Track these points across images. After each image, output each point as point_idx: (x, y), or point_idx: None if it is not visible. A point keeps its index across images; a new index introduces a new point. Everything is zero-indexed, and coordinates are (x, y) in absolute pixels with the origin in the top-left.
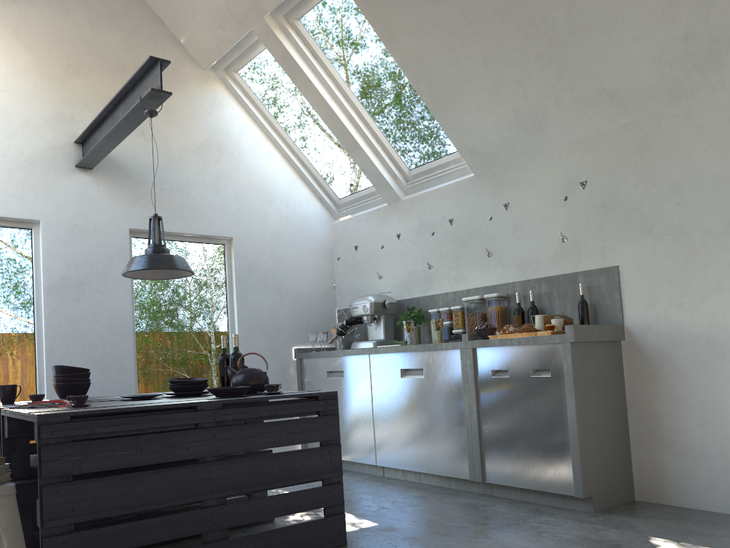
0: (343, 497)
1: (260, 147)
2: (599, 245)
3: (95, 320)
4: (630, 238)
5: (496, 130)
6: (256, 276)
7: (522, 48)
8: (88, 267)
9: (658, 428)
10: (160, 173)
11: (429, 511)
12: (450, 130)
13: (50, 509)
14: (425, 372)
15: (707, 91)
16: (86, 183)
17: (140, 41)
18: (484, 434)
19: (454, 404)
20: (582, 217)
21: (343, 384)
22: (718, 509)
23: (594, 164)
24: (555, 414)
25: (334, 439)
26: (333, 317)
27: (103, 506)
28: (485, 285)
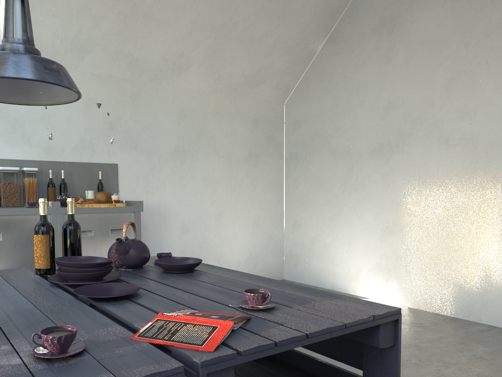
0: None
1: None
2: (107, 148)
3: None
4: (125, 149)
5: (52, 38)
6: None
7: (117, 1)
8: None
9: None
10: None
11: None
12: None
13: None
14: (4, 234)
15: (166, 83)
16: None
17: None
18: None
19: None
20: (97, 127)
21: None
22: None
23: (107, 95)
24: None
25: None
26: None
27: None
28: (11, 158)
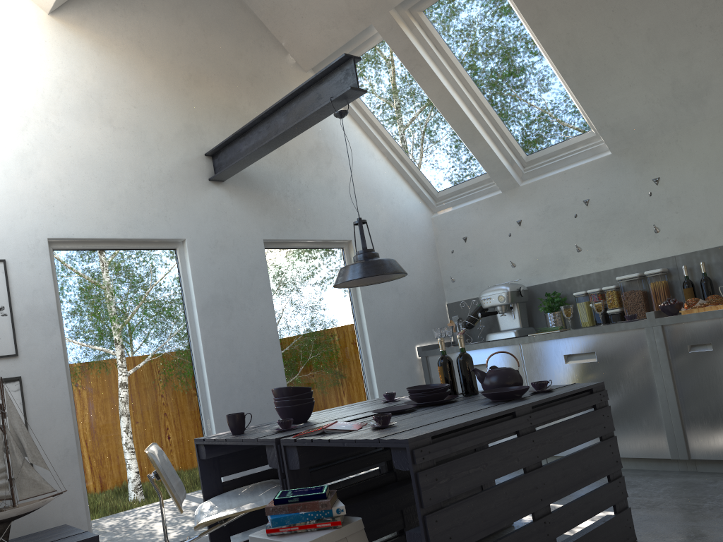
0: (626, 491)
1: (362, 146)
2: None
3: (246, 337)
4: None
5: (647, 106)
6: None
7: (696, 19)
8: (233, 283)
9: None
10: (282, 180)
11: (661, 495)
12: (593, 110)
13: (434, 541)
14: (597, 355)
15: None
16: (220, 197)
17: (247, 47)
18: (684, 411)
19: (641, 384)
20: None
21: None
22: None
23: None
24: None
25: (611, 431)
26: (444, 312)
27: (470, 530)
28: (638, 262)
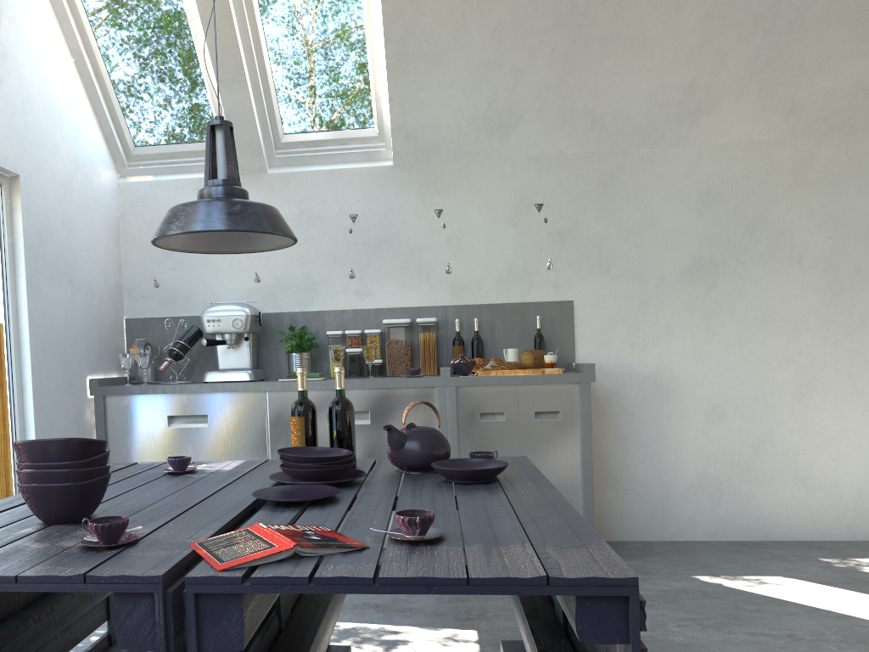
0: None
1: (46, 22)
2: (553, 276)
3: None
4: (587, 274)
5: (455, 119)
6: (48, 252)
7: (545, 34)
8: None
9: (603, 467)
10: None
11: (471, 598)
12: (398, 101)
13: None
14: (372, 415)
15: (671, 143)
16: None
17: None
18: None
19: None
20: (535, 243)
21: (206, 435)
22: (653, 537)
23: (553, 187)
24: (563, 462)
25: None
26: (121, 330)
27: None
28: (404, 306)
